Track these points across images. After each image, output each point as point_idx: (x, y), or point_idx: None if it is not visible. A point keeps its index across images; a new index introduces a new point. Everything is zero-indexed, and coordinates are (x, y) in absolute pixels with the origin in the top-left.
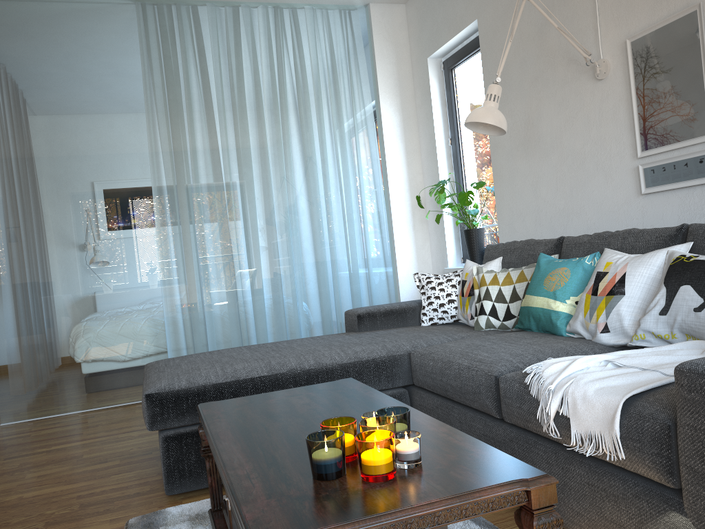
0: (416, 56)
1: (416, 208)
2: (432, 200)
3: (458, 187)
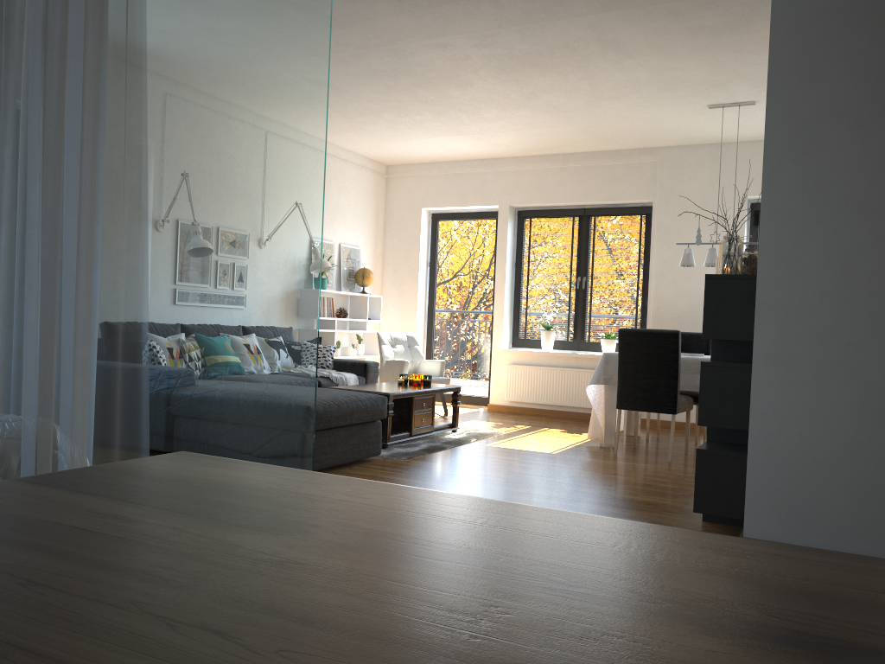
0: None
1: None
2: None
3: None
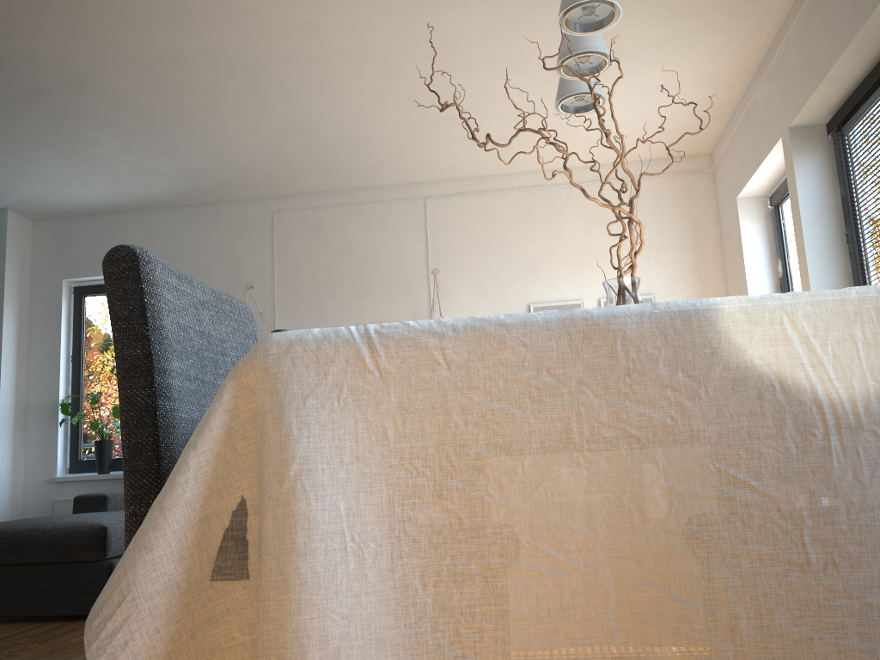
0: (43, 272)
1: (19, 415)
2: (41, 410)
3: (76, 401)
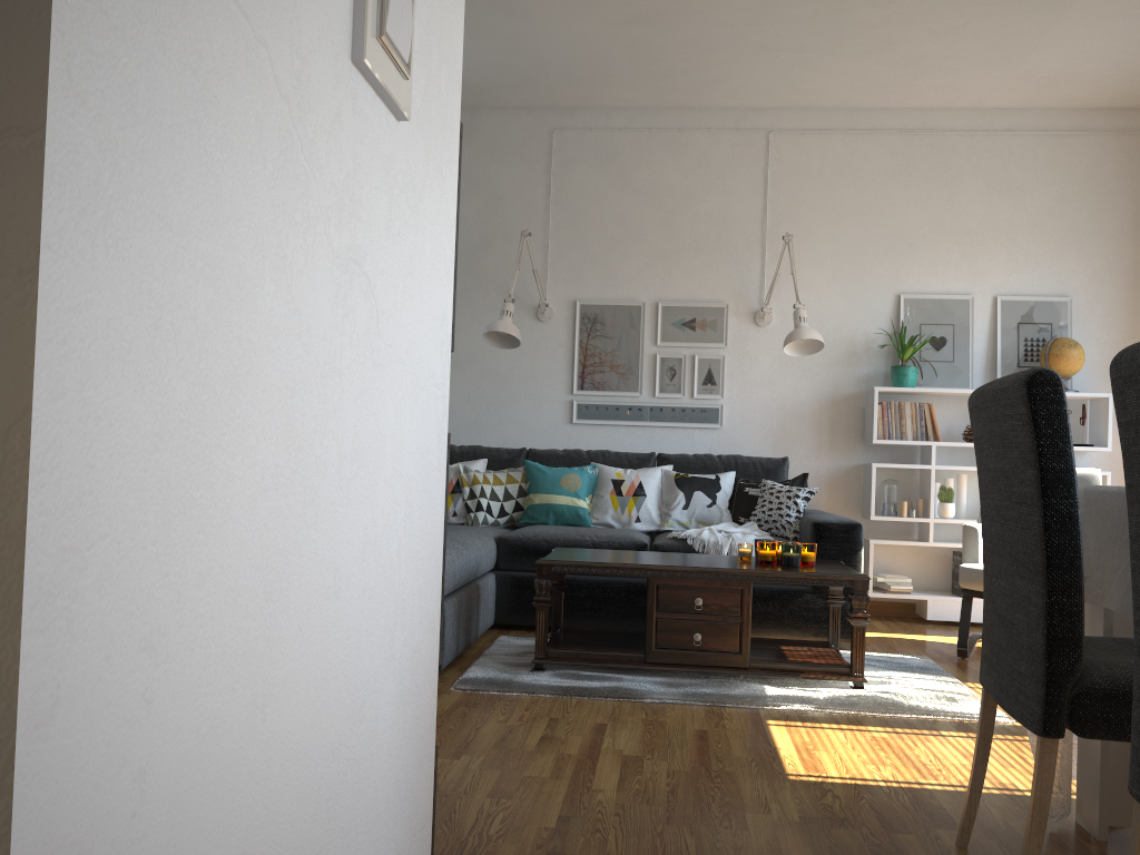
0: None
1: None
2: None
3: None
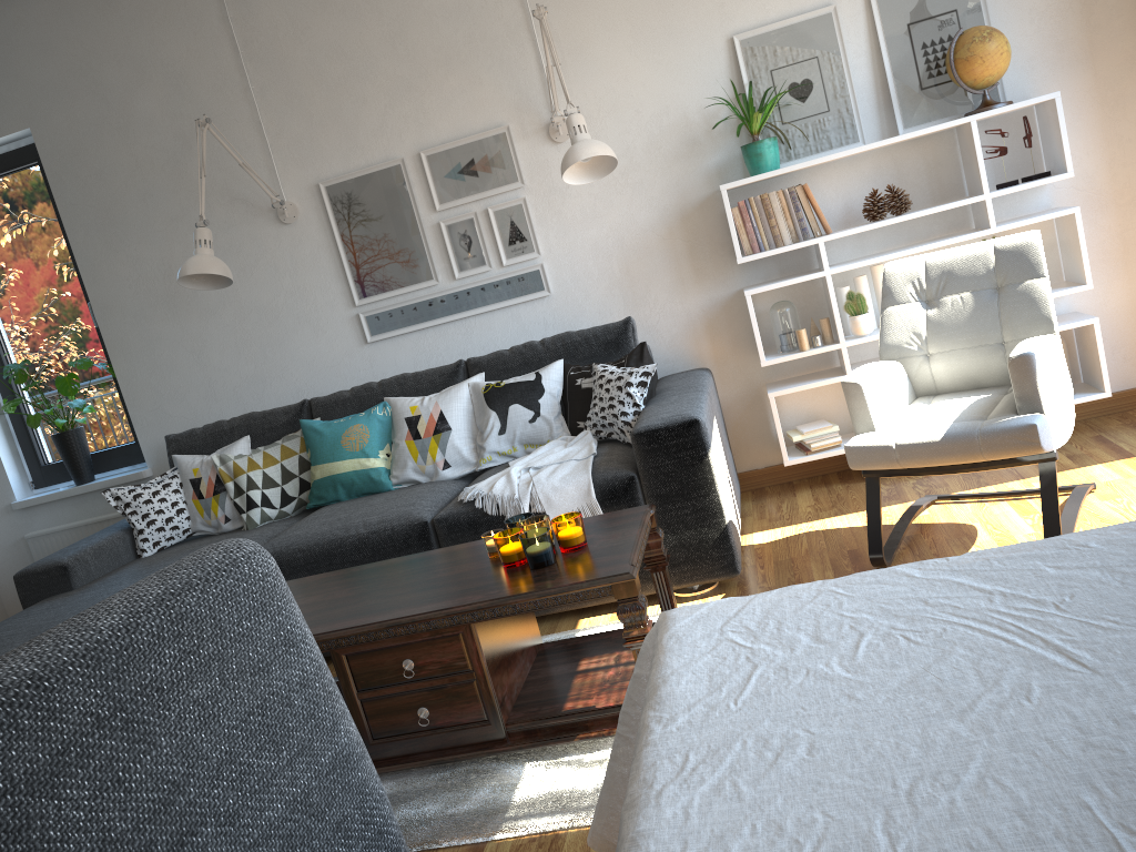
0: None
1: None
2: None
3: (2, 376)
